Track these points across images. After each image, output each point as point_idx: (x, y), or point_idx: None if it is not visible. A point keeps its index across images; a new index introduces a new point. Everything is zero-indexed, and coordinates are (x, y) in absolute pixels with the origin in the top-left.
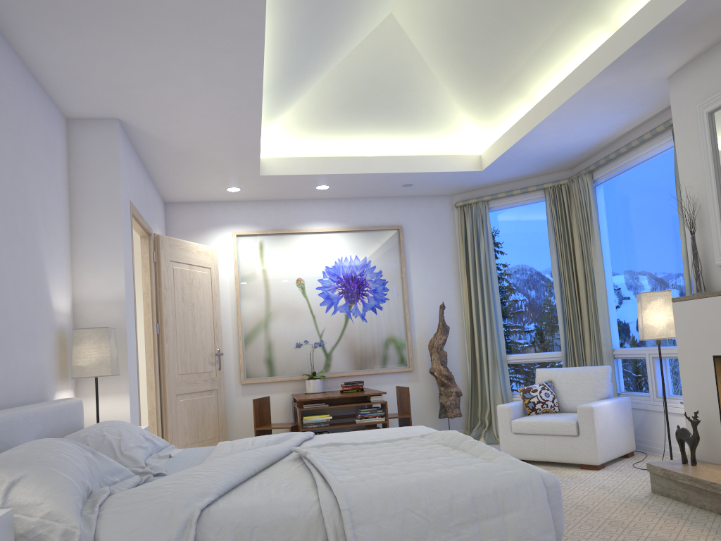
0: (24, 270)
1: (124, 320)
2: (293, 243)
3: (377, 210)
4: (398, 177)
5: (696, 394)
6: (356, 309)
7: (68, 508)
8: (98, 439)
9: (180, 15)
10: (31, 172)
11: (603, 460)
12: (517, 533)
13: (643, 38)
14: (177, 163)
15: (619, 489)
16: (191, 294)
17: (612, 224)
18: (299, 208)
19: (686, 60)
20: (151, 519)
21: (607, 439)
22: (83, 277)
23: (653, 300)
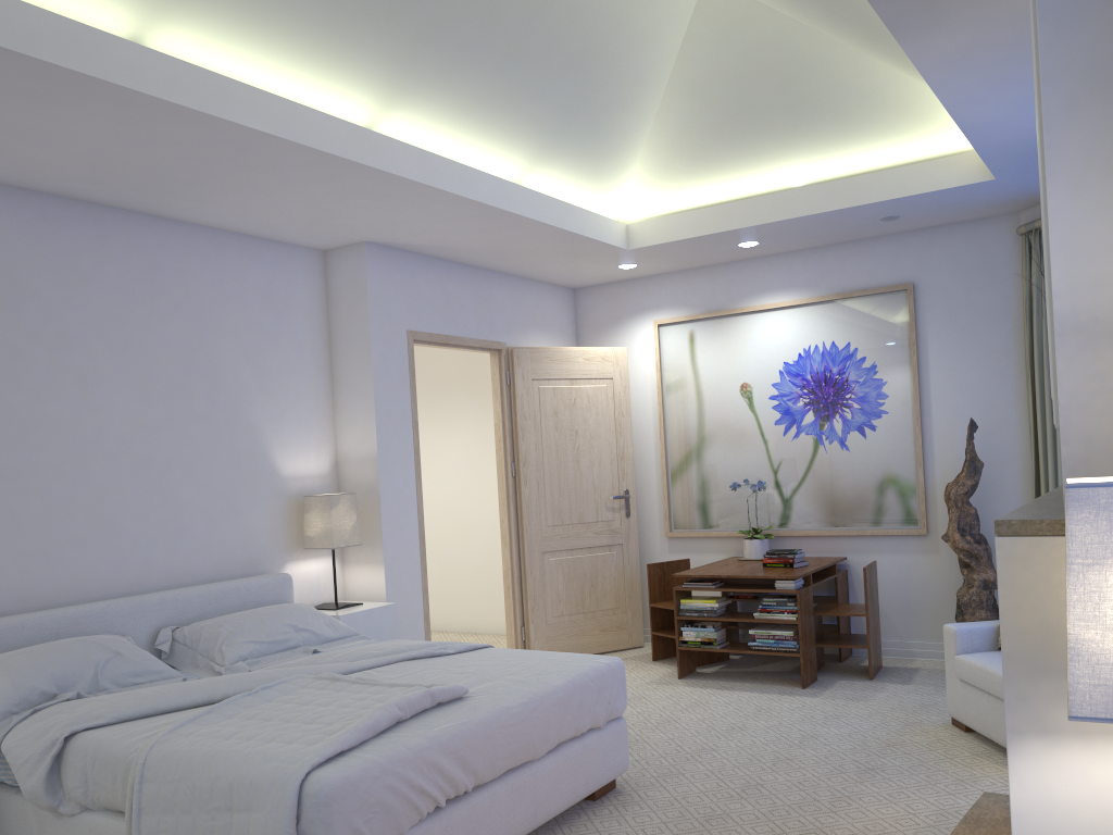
0: (212, 448)
1: (377, 481)
2: (736, 329)
3: (870, 260)
4: (845, 214)
5: None
6: (831, 430)
7: None
8: (213, 630)
9: (244, 169)
10: (228, 341)
11: None
12: None
13: None
14: (505, 258)
15: None
16: (573, 418)
17: None
18: (745, 273)
19: None
20: (39, 731)
21: None
22: (343, 432)
23: None
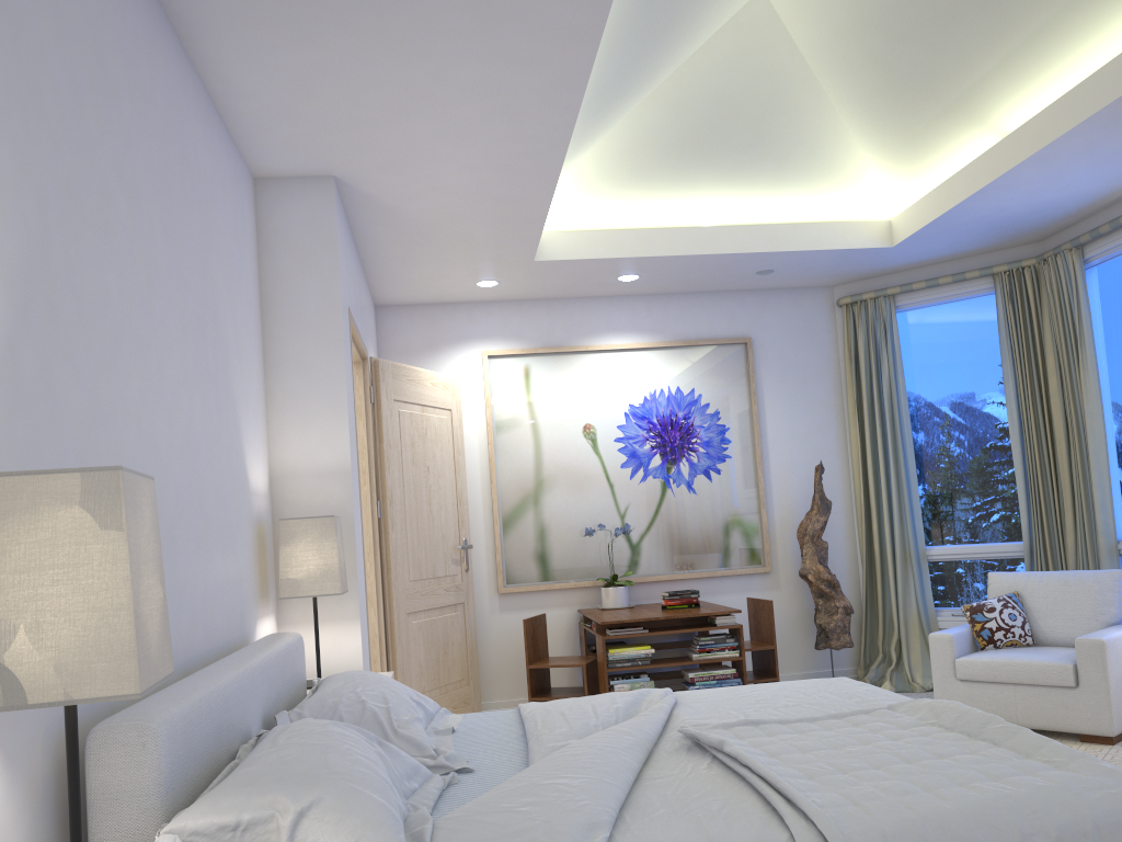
0: (218, 430)
1: (349, 503)
2: (578, 368)
3: (710, 312)
4: (753, 259)
5: None
6: (679, 473)
7: None
8: (356, 709)
9: (473, 5)
10: (220, 268)
11: (1121, 728)
12: None
13: None
14: (409, 245)
15: None
16: (425, 452)
17: (1117, 333)
18: (586, 311)
19: None
20: None
21: None
22: (285, 434)
23: None
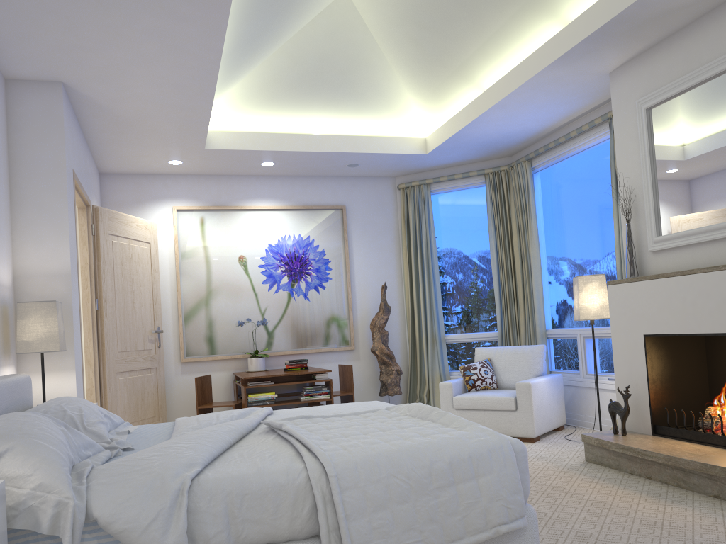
0: None
1: (69, 294)
2: (236, 220)
3: (320, 189)
4: (344, 156)
5: (626, 370)
6: (299, 288)
7: (60, 480)
8: (59, 415)
9: None
10: None
11: (539, 433)
12: (491, 495)
13: (593, 34)
14: (119, 132)
15: (555, 459)
16: (131, 269)
17: (548, 210)
18: (242, 184)
19: (628, 58)
20: (142, 489)
21: (542, 414)
22: (24, 249)
23: (589, 283)
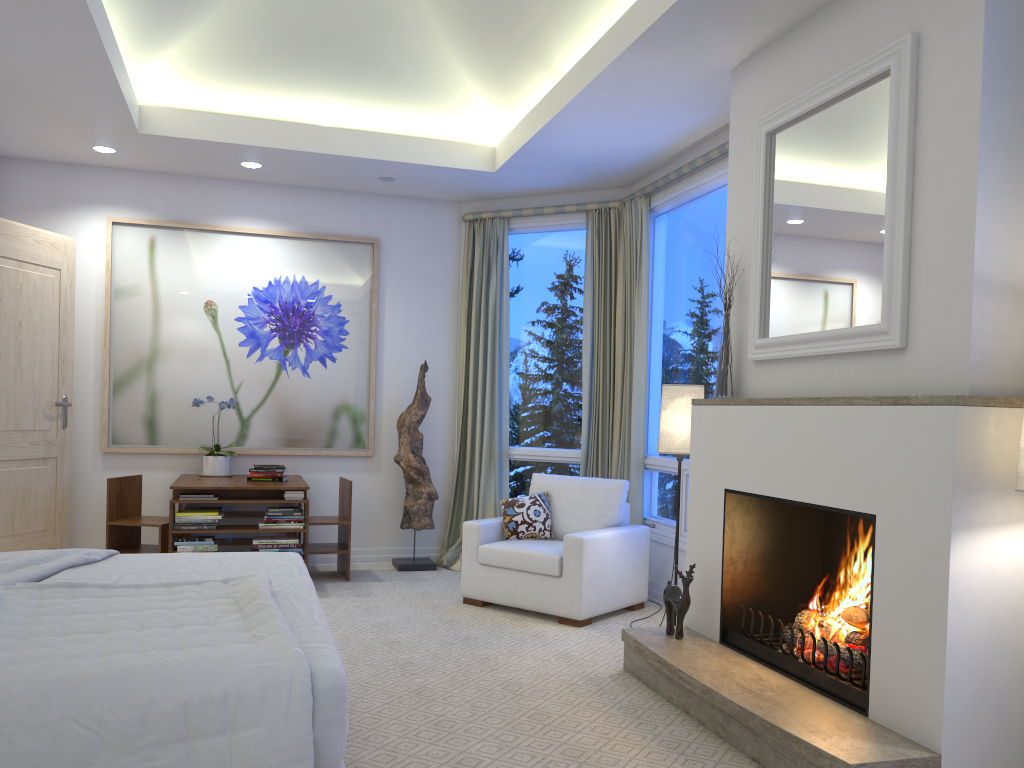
0: None
1: None
2: (206, 246)
3: (343, 210)
4: (367, 164)
5: (701, 539)
6: (295, 357)
7: None
8: None
9: None
10: None
11: (590, 614)
12: (248, 762)
13: (679, 3)
14: None
15: (585, 660)
16: (18, 307)
17: (667, 276)
18: (220, 192)
19: (753, 48)
20: None
21: (600, 585)
22: None
23: (678, 397)
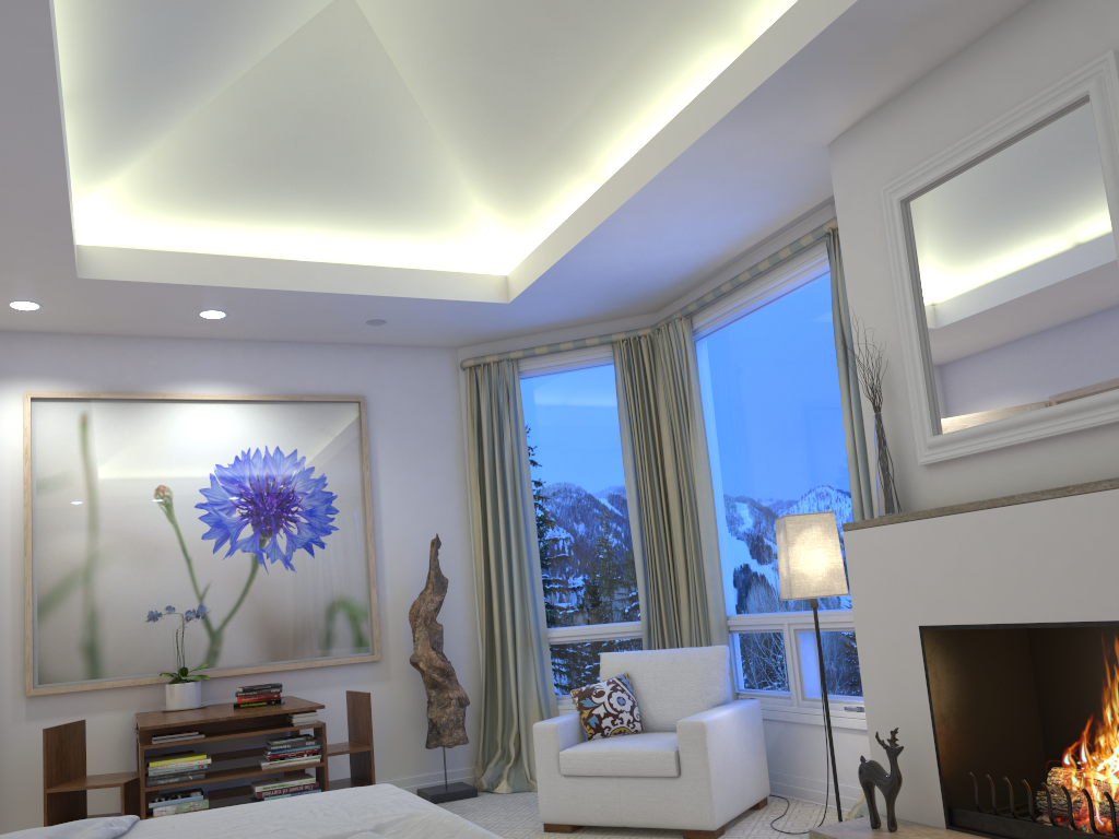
0: None
1: None
2: (153, 419)
3: (319, 365)
4: (358, 303)
5: (888, 696)
6: (275, 546)
7: None
8: None
9: None
10: None
11: (723, 820)
12: None
13: (803, 52)
14: None
15: None
16: None
17: (723, 404)
18: (168, 353)
19: (862, 113)
20: None
21: (728, 781)
22: None
23: (806, 529)
